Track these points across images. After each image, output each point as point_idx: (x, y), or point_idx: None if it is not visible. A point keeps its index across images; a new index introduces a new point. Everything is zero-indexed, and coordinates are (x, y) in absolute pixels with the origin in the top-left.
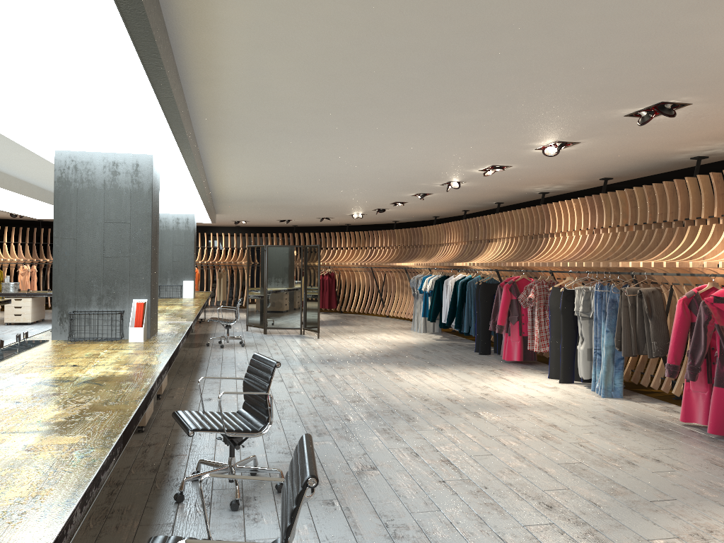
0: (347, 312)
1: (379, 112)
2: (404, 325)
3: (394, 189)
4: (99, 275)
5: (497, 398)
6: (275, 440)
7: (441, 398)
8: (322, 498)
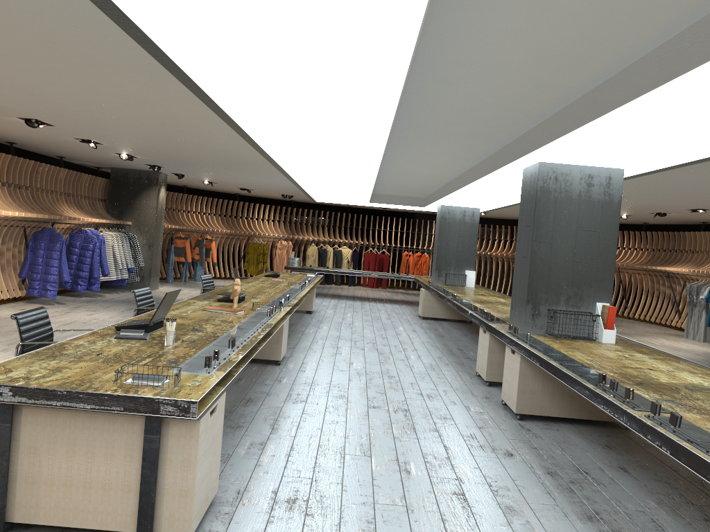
0: None
1: None
2: (665, 331)
3: None
4: (568, 278)
5: None
6: None
7: None
8: None
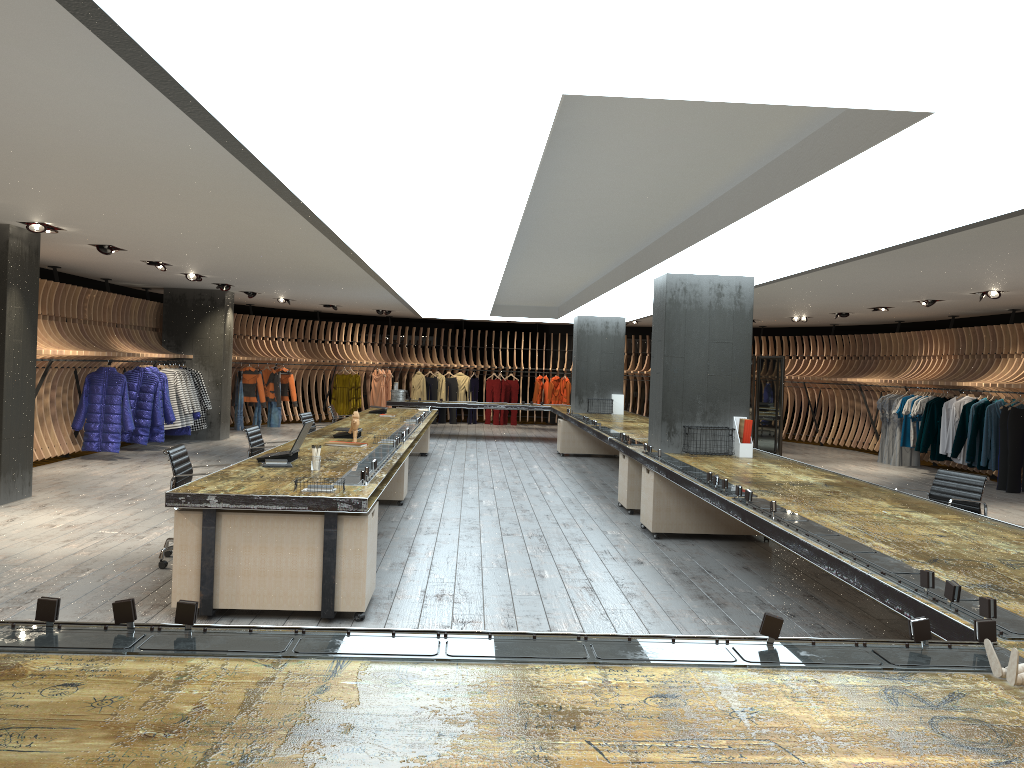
0: None
1: (1022, 243)
2: (859, 456)
3: (905, 296)
4: (703, 392)
5: None
6: None
7: None
8: None
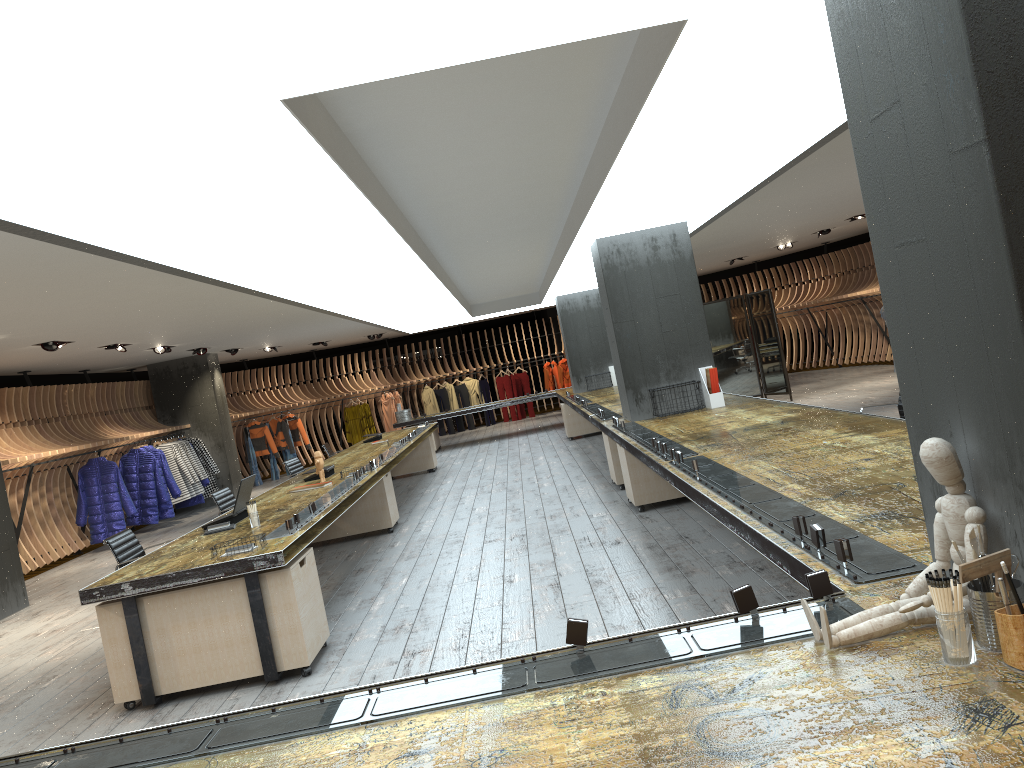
0: None
1: None
2: (877, 370)
3: None
4: (661, 351)
5: None
6: None
7: None
8: None
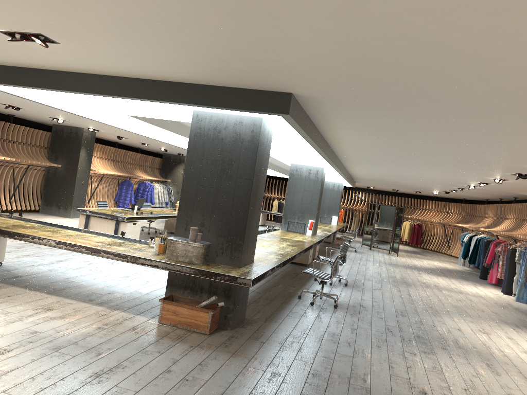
0: (428, 249)
1: (406, 163)
2: (456, 261)
3: (443, 184)
4: (299, 209)
5: (459, 290)
6: (351, 278)
7: (432, 284)
8: (357, 289)
